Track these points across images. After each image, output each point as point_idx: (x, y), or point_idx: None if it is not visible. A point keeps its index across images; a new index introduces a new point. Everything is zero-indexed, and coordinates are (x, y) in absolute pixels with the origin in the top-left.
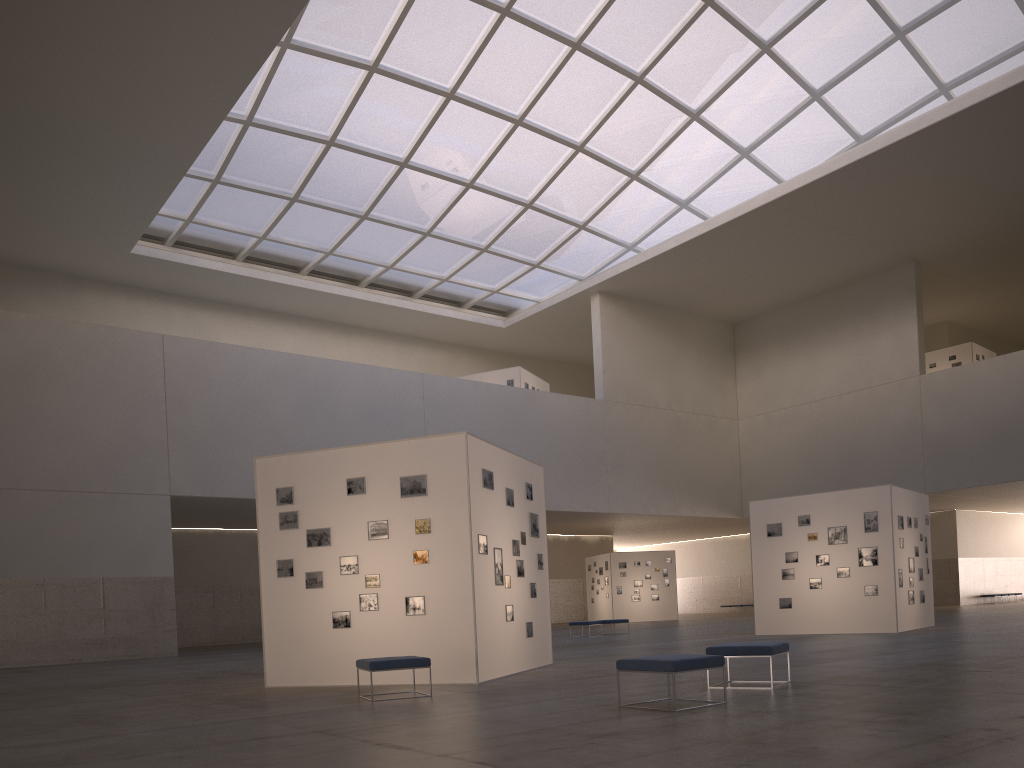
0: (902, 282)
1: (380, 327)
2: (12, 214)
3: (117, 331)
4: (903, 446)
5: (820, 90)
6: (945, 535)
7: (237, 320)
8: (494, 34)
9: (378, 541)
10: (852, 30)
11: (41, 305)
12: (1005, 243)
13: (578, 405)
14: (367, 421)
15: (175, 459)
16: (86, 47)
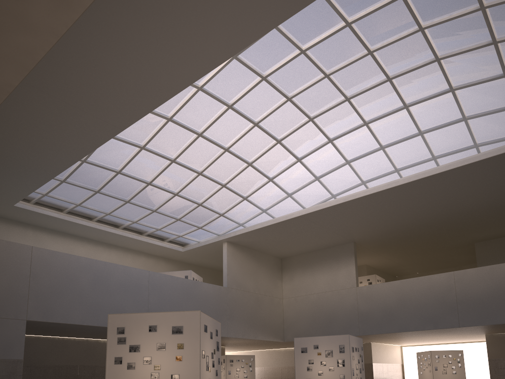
0: (349, 249)
1: (125, 246)
2: None
3: (11, 243)
4: (350, 315)
5: (319, 177)
6: (367, 353)
7: (58, 238)
8: (194, 141)
9: (160, 351)
10: (331, 158)
11: None
12: (387, 239)
13: (216, 288)
14: (122, 290)
15: (31, 303)
16: (24, 129)
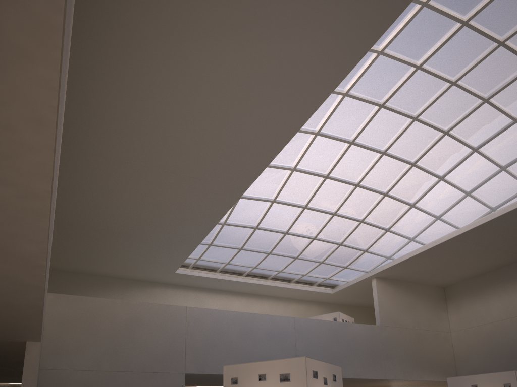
0: None
1: (276, 295)
2: (132, 262)
3: (169, 306)
4: None
5: (469, 191)
6: None
7: (215, 295)
8: (322, 184)
9: None
10: (480, 168)
11: (138, 294)
12: None
13: (367, 328)
14: (269, 339)
15: (188, 357)
16: (167, 208)
